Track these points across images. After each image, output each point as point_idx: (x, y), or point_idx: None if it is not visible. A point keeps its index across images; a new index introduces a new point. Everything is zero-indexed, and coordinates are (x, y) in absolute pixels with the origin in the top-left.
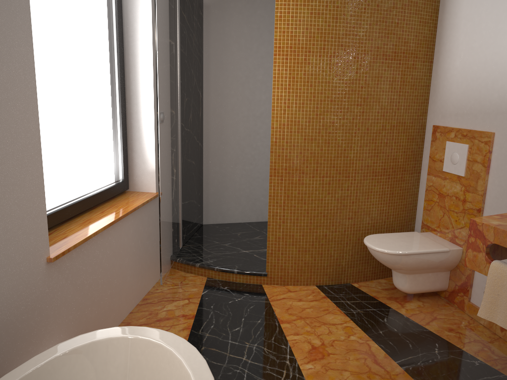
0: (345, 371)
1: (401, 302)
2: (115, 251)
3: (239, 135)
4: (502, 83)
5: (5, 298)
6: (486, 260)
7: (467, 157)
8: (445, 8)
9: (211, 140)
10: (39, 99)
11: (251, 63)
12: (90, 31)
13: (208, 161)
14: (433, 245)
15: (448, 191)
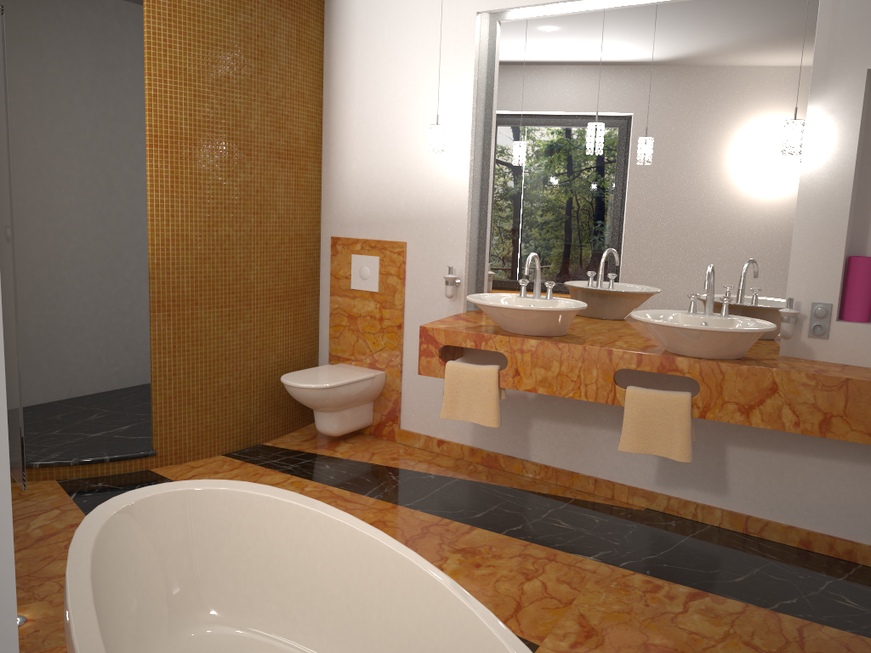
0: None
1: (330, 448)
2: None
3: (32, 262)
4: (408, 191)
5: None
6: (440, 362)
7: (379, 270)
8: (331, 102)
9: None
10: None
11: (43, 147)
12: None
13: None
14: (358, 373)
15: (361, 311)
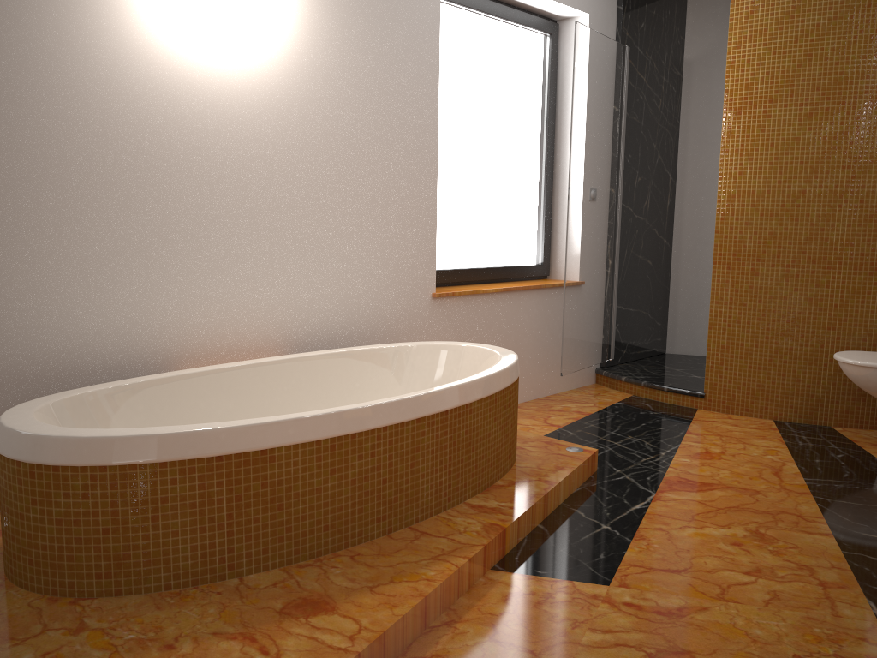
0: (725, 470)
1: None
2: (509, 323)
3: None
4: None
5: (392, 309)
6: None
7: None
8: None
9: (684, 238)
10: (450, 162)
11: None
12: (512, 101)
13: (678, 266)
14: None
15: None
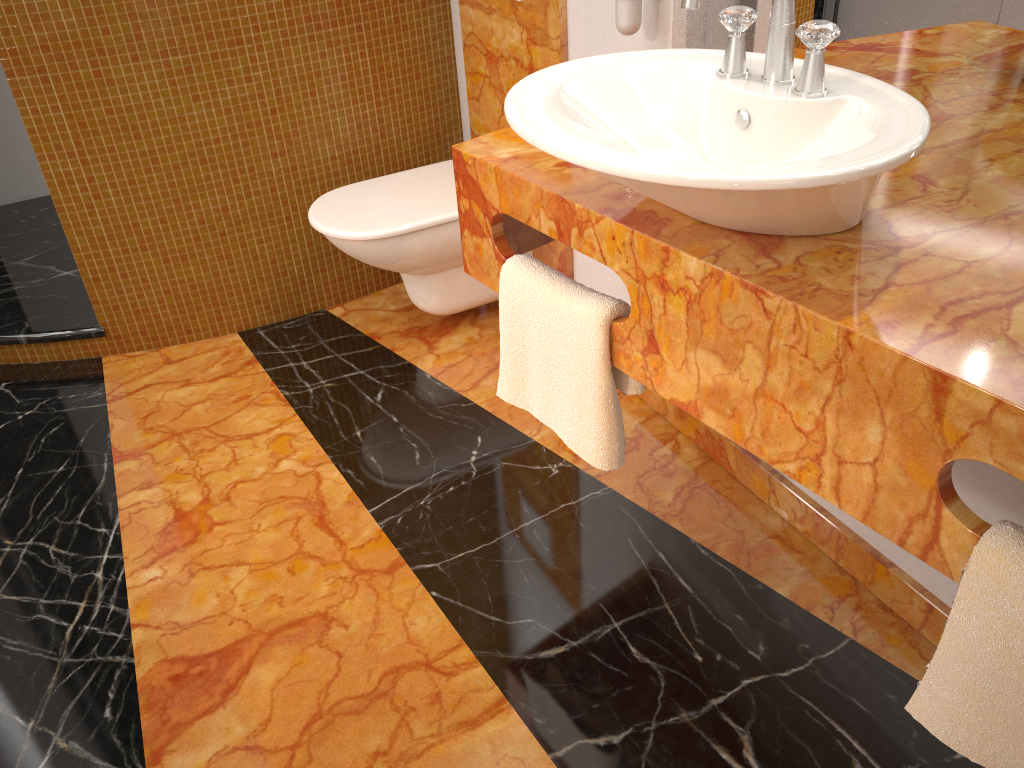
0: (238, 566)
1: (431, 339)
2: None
3: None
4: None
5: None
6: (497, 256)
7: None
8: None
9: None
10: None
11: None
12: None
13: None
14: None
15: (502, 46)
